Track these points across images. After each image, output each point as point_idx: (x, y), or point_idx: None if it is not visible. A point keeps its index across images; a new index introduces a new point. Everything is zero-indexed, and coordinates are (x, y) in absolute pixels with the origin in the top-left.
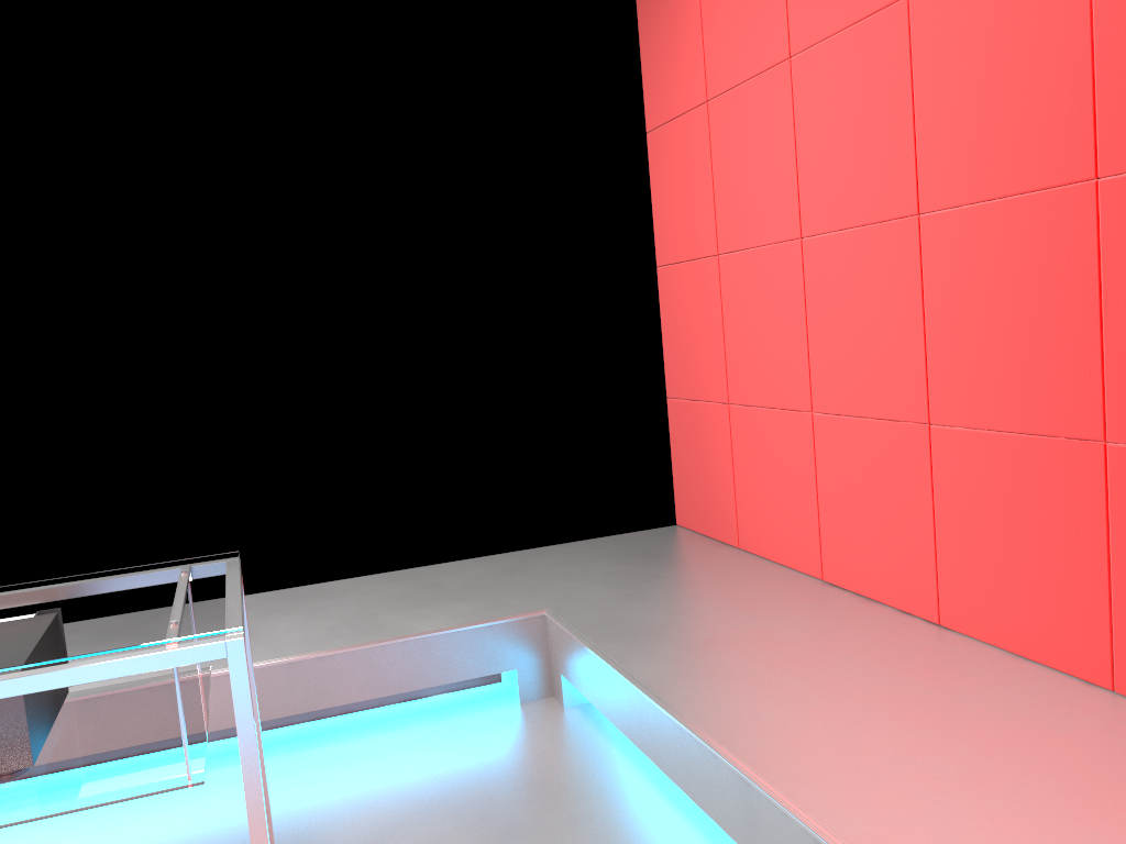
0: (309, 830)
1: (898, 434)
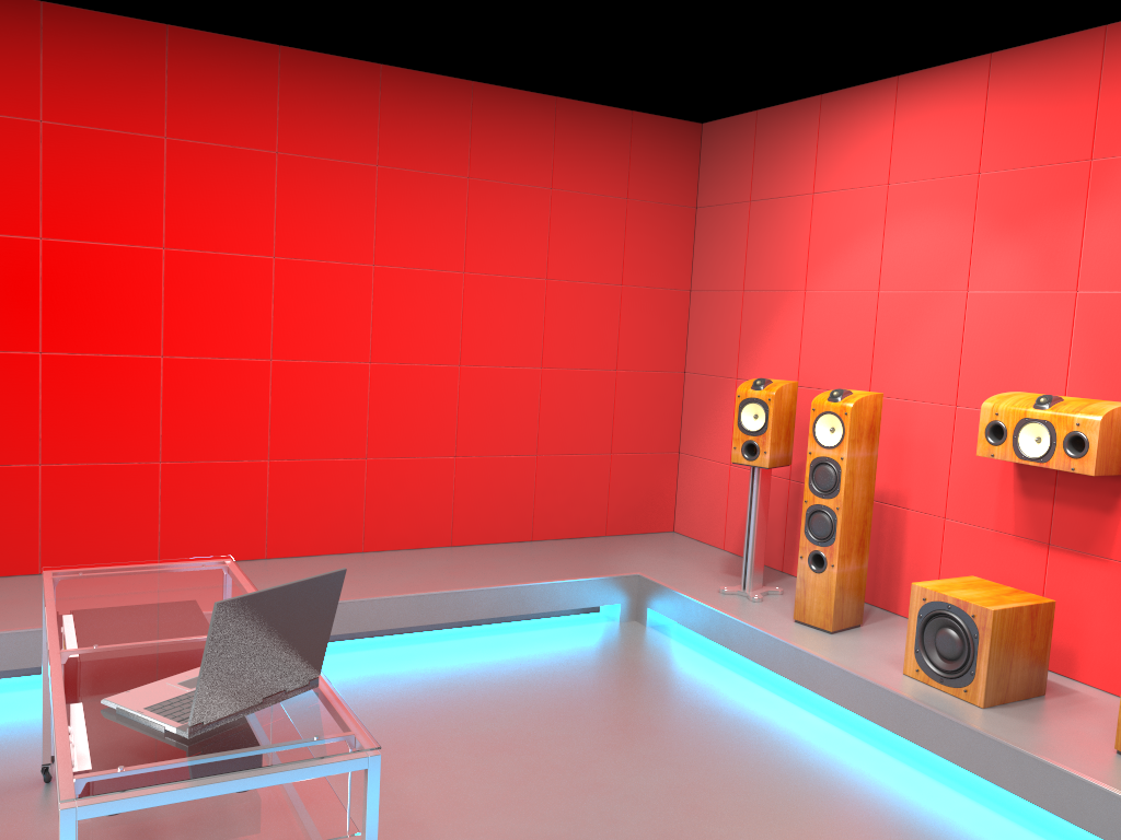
0: None
1: (10, 473)
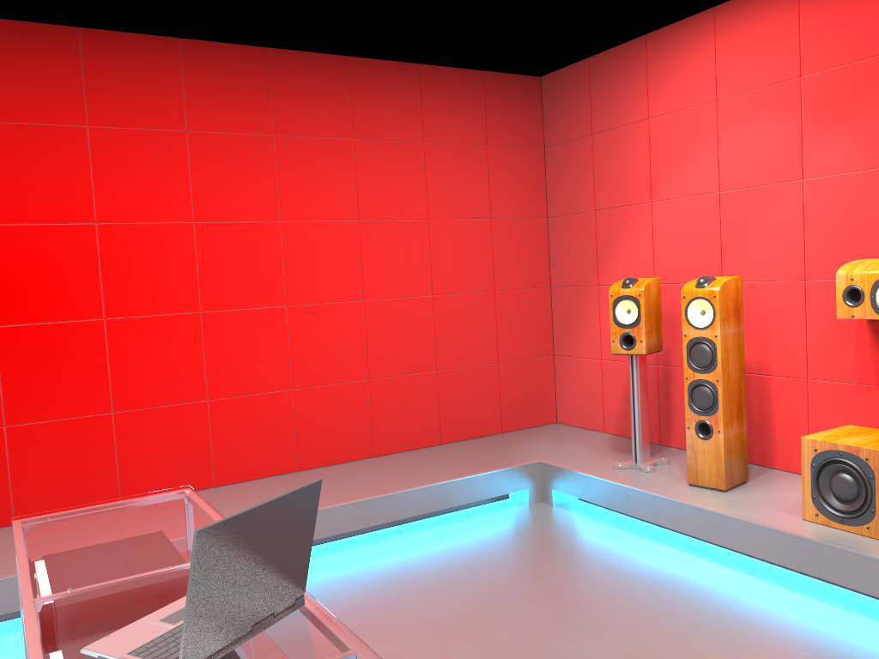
0: None
1: None
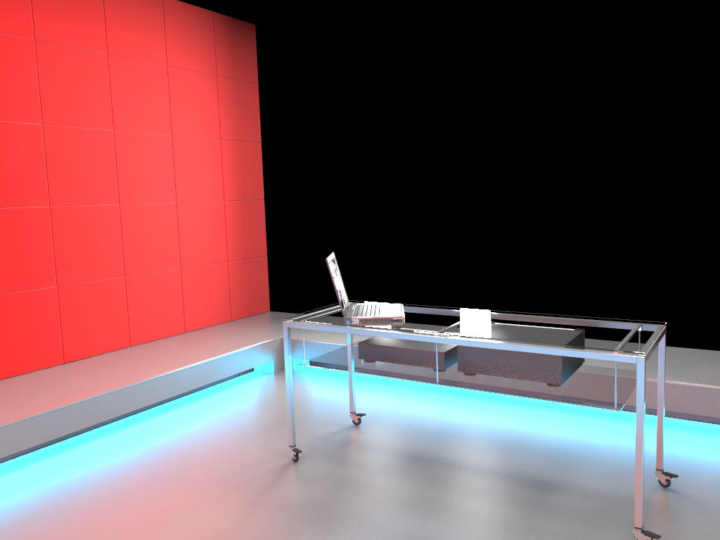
0: (687, 468)
1: None
